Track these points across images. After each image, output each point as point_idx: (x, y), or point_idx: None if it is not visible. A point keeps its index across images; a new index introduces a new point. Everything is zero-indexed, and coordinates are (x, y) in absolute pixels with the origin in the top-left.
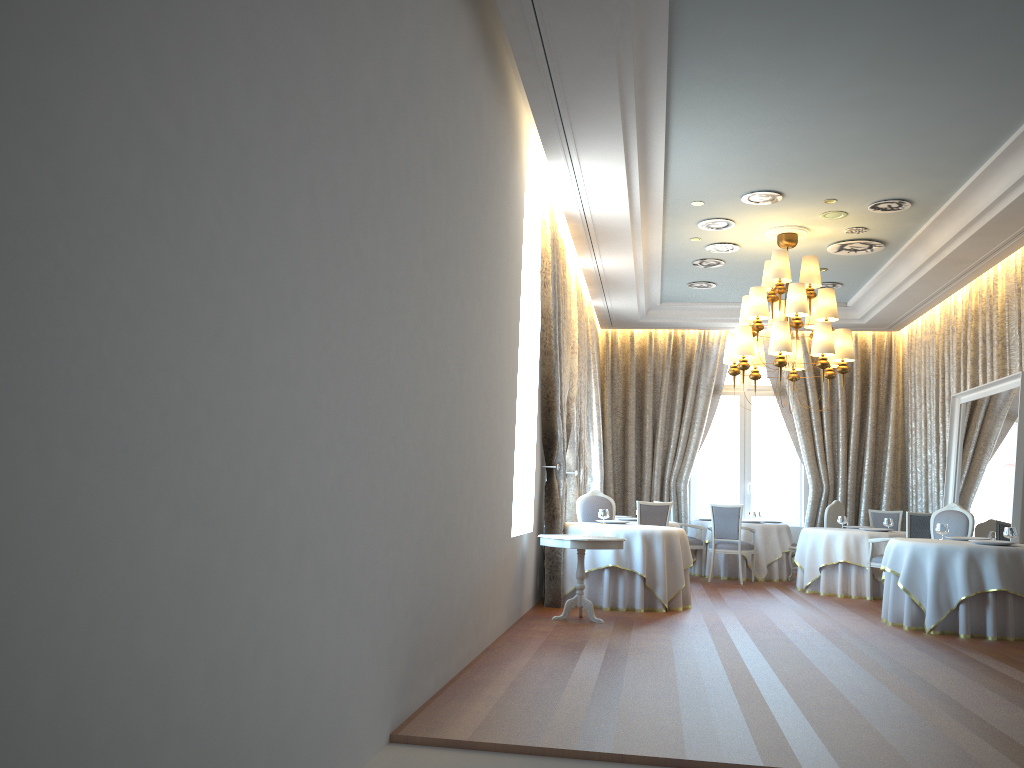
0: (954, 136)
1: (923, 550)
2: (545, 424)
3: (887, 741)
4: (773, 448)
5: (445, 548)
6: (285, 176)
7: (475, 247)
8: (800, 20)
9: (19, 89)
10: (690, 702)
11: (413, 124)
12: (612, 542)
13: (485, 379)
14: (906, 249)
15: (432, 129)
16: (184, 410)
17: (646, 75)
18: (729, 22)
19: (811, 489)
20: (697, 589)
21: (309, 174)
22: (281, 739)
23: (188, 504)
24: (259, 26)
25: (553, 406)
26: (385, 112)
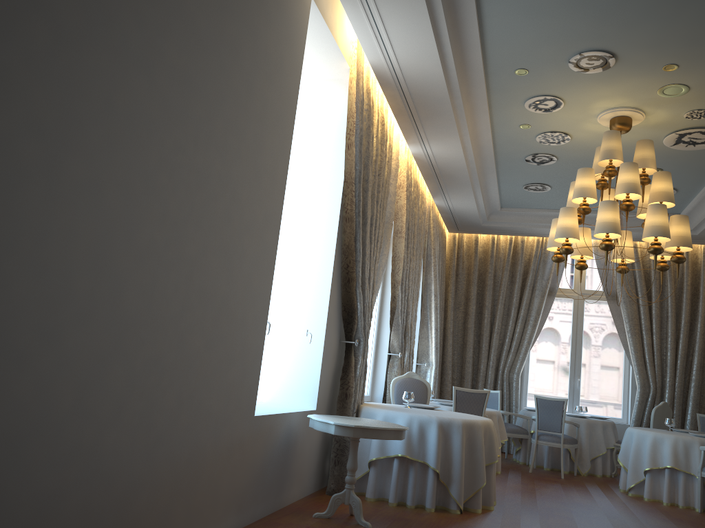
0: None
1: None
2: (344, 296)
3: None
4: (606, 352)
5: None
6: None
7: None
8: None
9: None
10: None
11: None
12: (387, 431)
13: (168, 195)
14: None
15: None
16: None
17: None
18: None
19: (638, 389)
20: (513, 481)
21: None
22: None
23: None
24: None
25: (353, 277)
26: None
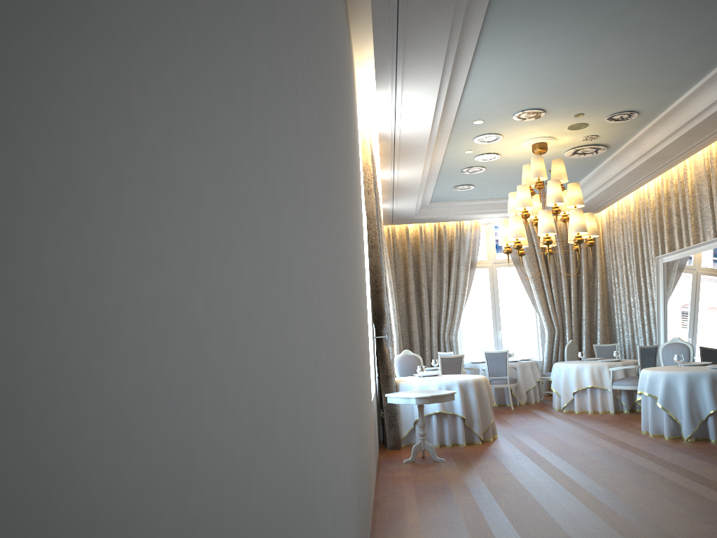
0: (689, 56)
1: (675, 377)
2: (375, 303)
3: None
4: (500, 303)
5: (361, 432)
6: (292, 55)
7: (351, 159)
8: None
9: None
10: None
11: (330, 34)
12: (447, 395)
13: (359, 273)
14: (622, 150)
15: (335, 44)
16: (263, 379)
17: (470, 9)
18: None
19: (547, 332)
20: None
21: (301, 59)
22: None
23: (275, 518)
24: None
25: (380, 289)
26: (322, 14)
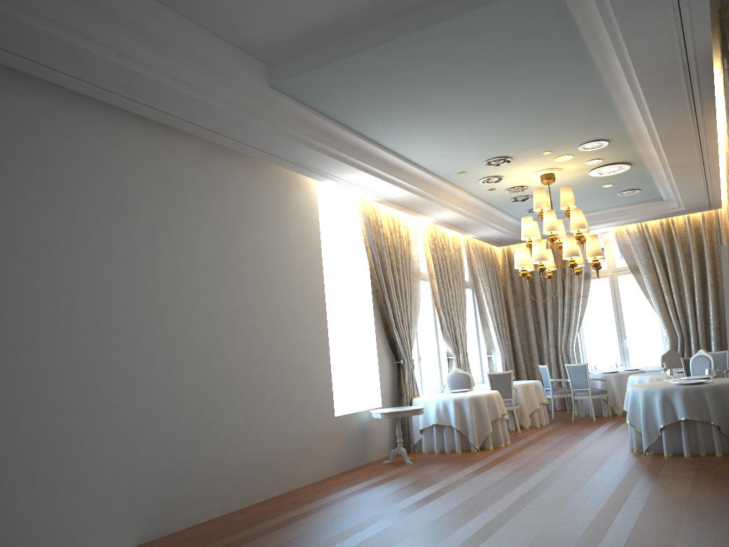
0: (572, 104)
1: (637, 393)
2: (387, 335)
3: (400, 541)
4: None
5: (209, 439)
6: None
7: (228, 262)
8: (378, 86)
9: None
10: (338, 519)
11: (113, 228)
12: (409, 411)
13: (262, 332)
14: (647, 163)
15: (142, 221)
16: None
17: (328, 131)
18: (340, 98)
19: (668, 340)
20: (547, 428)
21: None
22: None
23: None
24: None
25: (389, 324)
26: (71, 235)
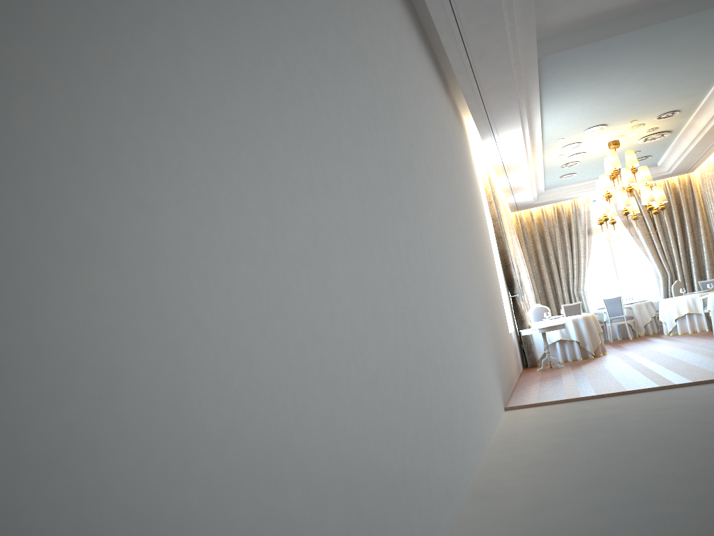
0: (692, 80)
1: None
2: (506, 274)
3: (712, 372)
4: (631, 258)
5: (497, 336)
6: (448, 211)
7: (473, 202)
8: (600, 61)
9: (431, 221)
10: (622, 379)
11: (454, 166)
12: (559, 325)
13: (487, 259)
14: (683, 131)
15: (456, 163)
16: (457, 291)
17: (529, 98)
18: (566, 70)
19: (660, 277)
20: (606, 346)
21: (450, 206)
22: (488, 395)
23: (463, 318)
24: (436, 168)
25: (508, 264)
26: (451, 169)
